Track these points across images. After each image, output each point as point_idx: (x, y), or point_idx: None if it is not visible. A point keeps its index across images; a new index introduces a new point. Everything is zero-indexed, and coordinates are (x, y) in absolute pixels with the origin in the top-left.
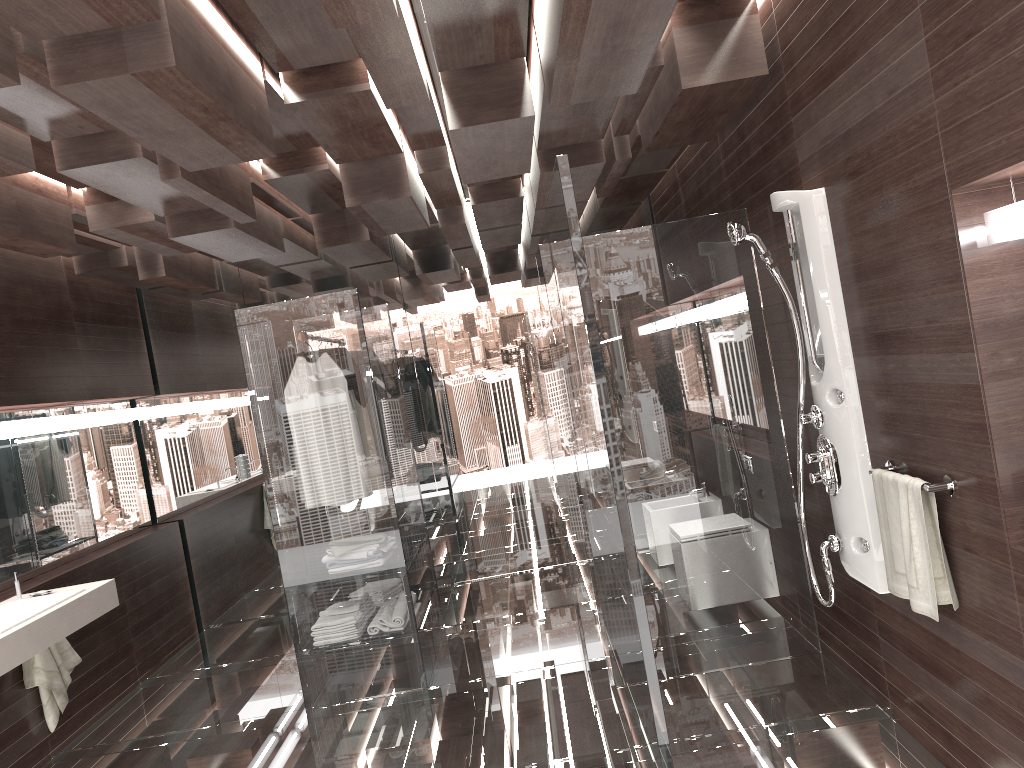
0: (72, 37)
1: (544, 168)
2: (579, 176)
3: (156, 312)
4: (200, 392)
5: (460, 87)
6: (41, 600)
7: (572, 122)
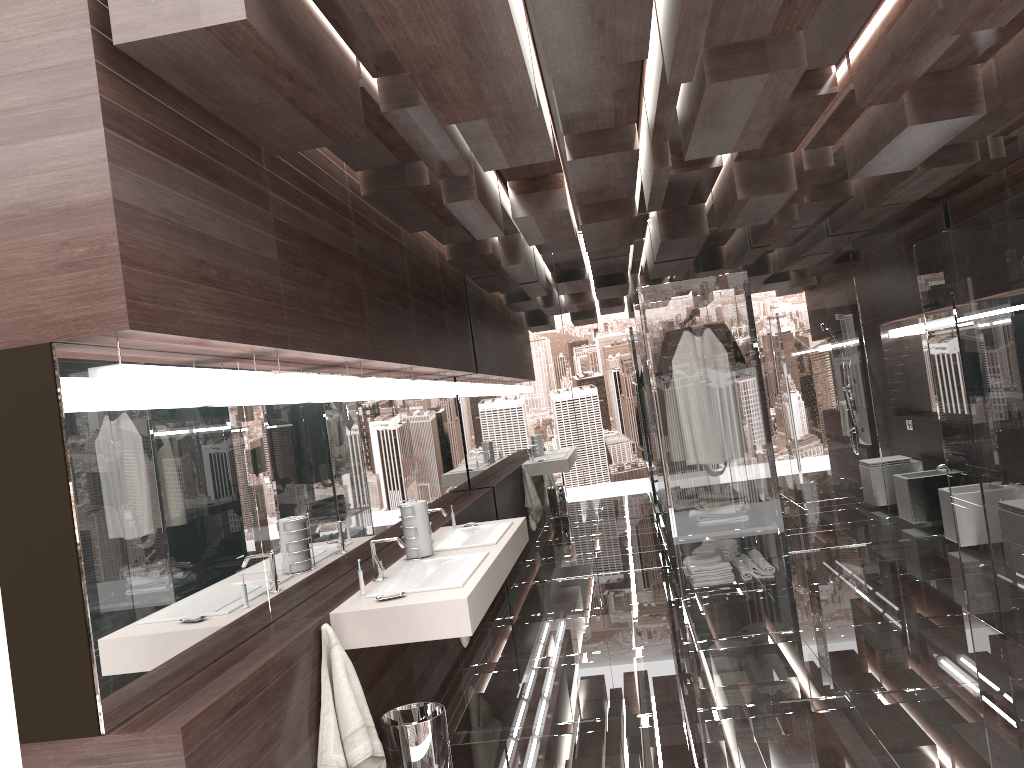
0: (725, 45)
1: (921, 166)
2: (942, 174)
3: (479, 299)
4: (515, 372)
5: (918, 89)
6: (477, 529)
7: (976, 123)
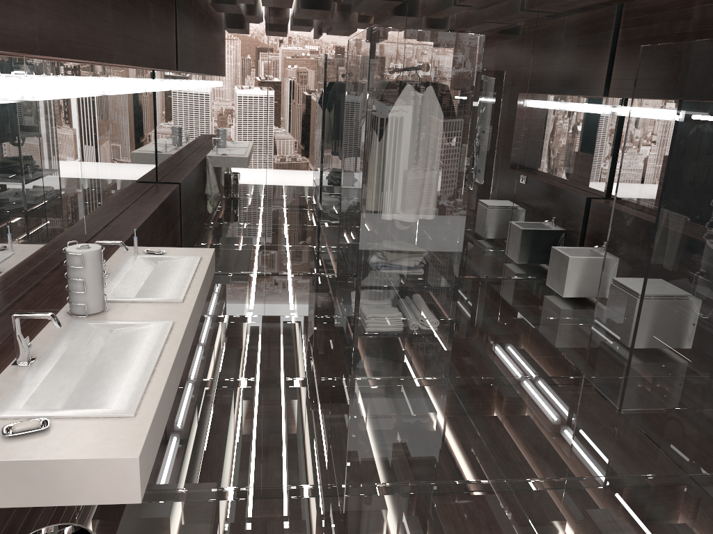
0: None
1: None
2: None
3: None
4: (215, 78)
5: None
6: (161, 260)
7: None
